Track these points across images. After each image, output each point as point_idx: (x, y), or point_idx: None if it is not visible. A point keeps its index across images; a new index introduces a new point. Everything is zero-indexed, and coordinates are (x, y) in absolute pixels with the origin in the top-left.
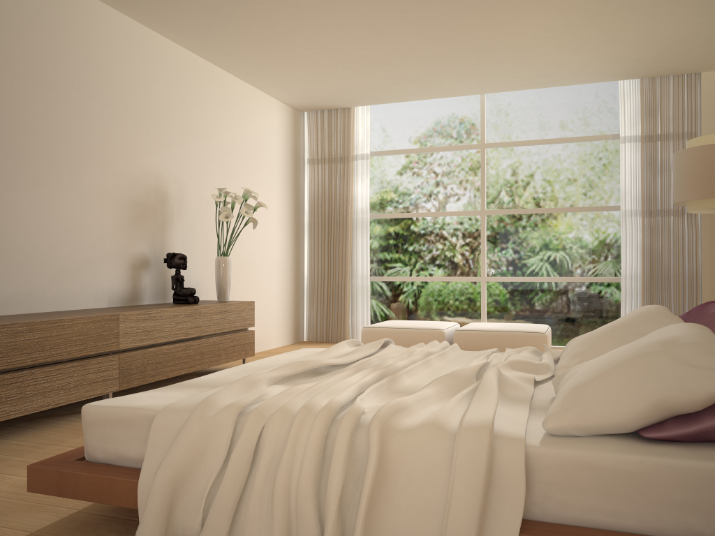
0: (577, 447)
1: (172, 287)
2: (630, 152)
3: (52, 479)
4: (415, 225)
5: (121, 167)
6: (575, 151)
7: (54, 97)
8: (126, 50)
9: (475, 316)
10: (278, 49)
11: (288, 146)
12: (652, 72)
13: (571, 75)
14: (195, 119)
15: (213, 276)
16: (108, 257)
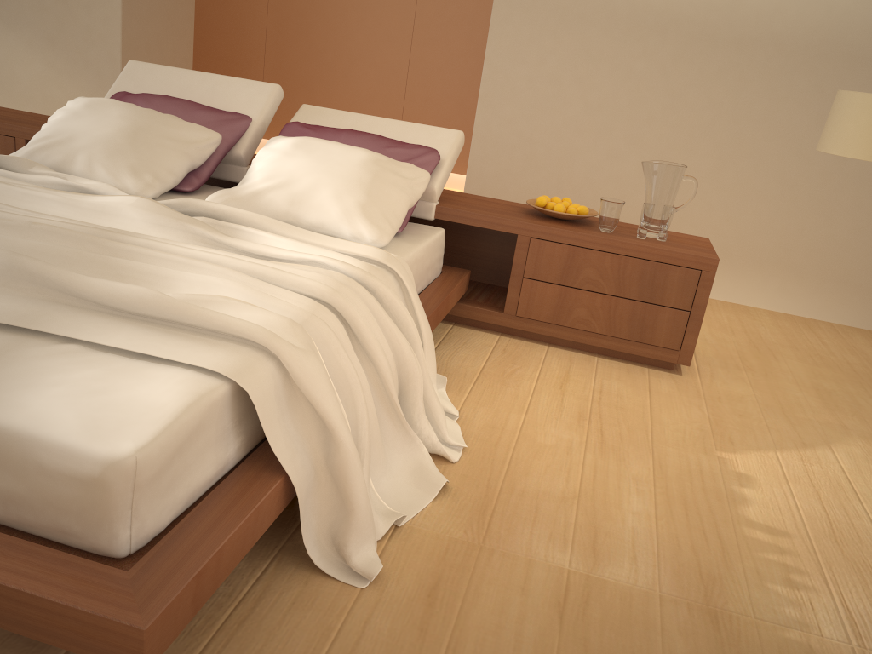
0: (405, 250)
1: None
2: None
3: (187, 601)
4: None
5: None
6: None
7: None
8: None
9: None
10: None
11: None
12: None
13: None
14: None
15: None
16: None
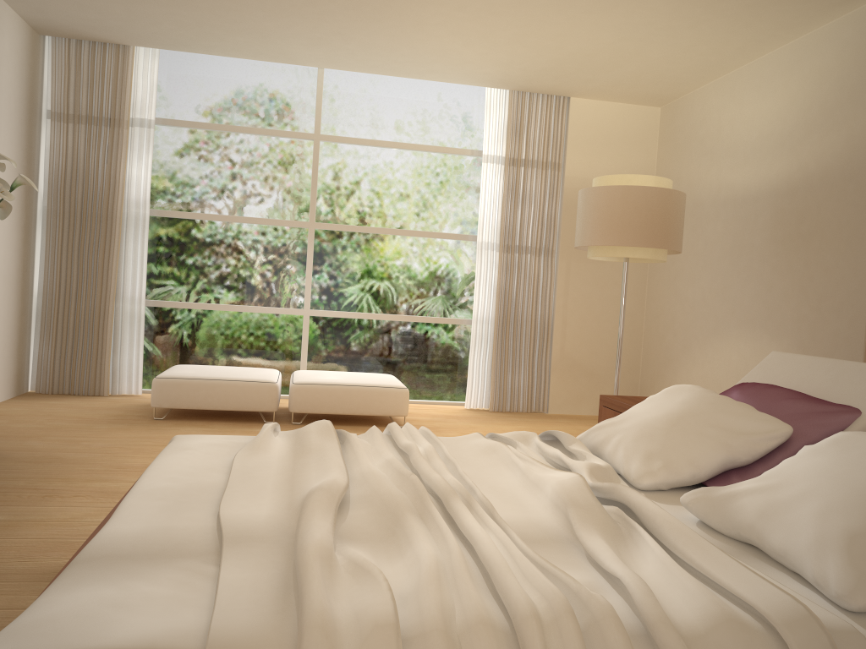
0: None
1: None
2: (492, 174)
3: None
4: (215, 231)
5: None
6: (428, 162)
7: None
8: None
9: (293, 360)
10: None
11: (22, 86)
12: (527, 86)
13: (445, 69)
14: None
15: None
16: None
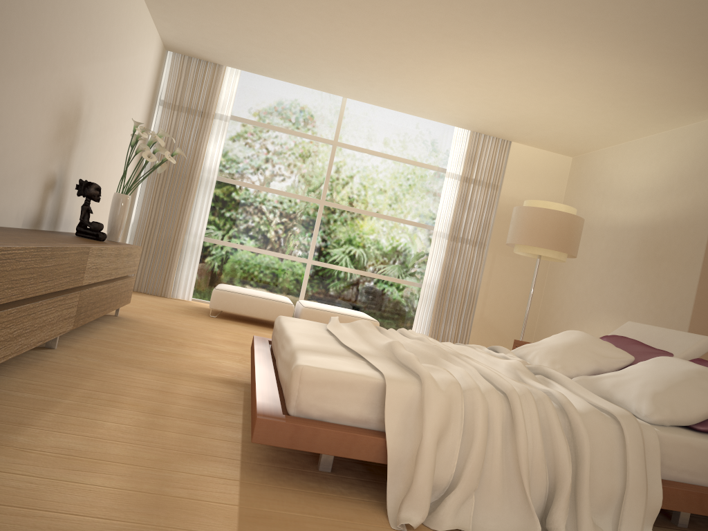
0: (677, 433)
1: (81, 218)
2: (450, 186)
3: (285, 432)
4: (257, 197)
5: (63, 73)
6: (407, 171)
7: None
8: None
9: (295, 293)
10: None
11: (153, 83)
12: (484, 130)
13: (432, 111)
14: (113, 36)
15: None
16: (34, 172)
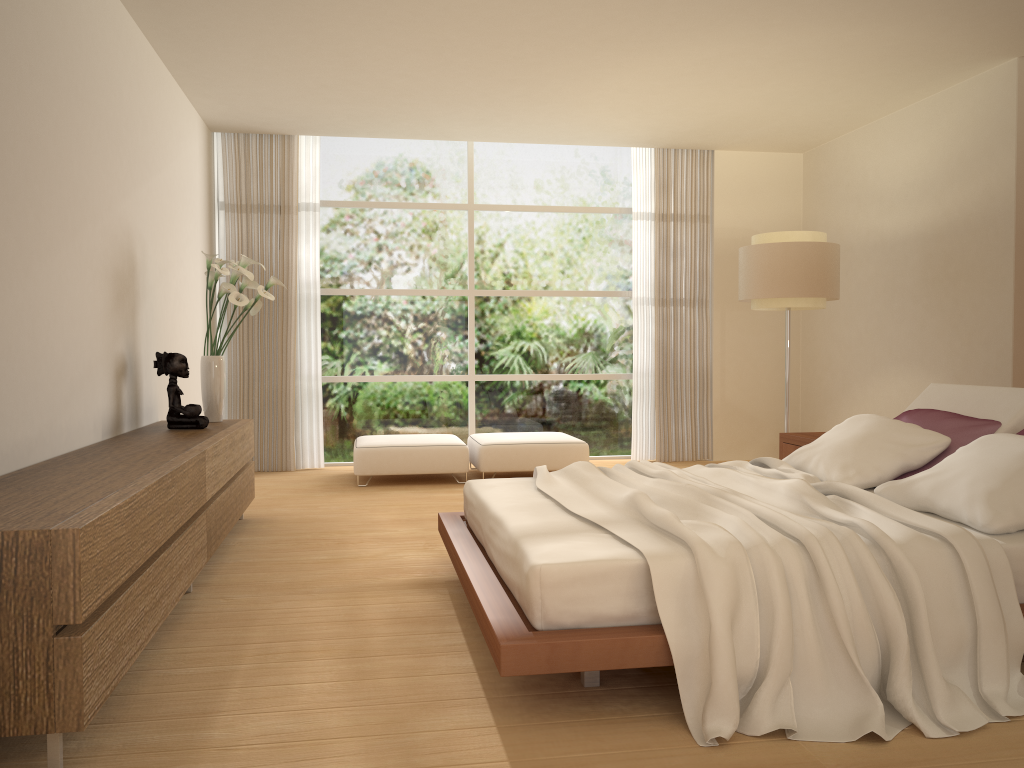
0: None
1: (170, 405)
2: (642, 231)
3: (540, 655)
4: (380, 305)
5: (105, 220)
6: (578, 223)
7: (60, 107)
8: (105, 33)
9: (461, 425)
10: (284, 56)
11: (205, 184)
12: (673, 144)
13: (596, 135)
14: (150, 143)
15: (165, 383)
16: (100, 362)
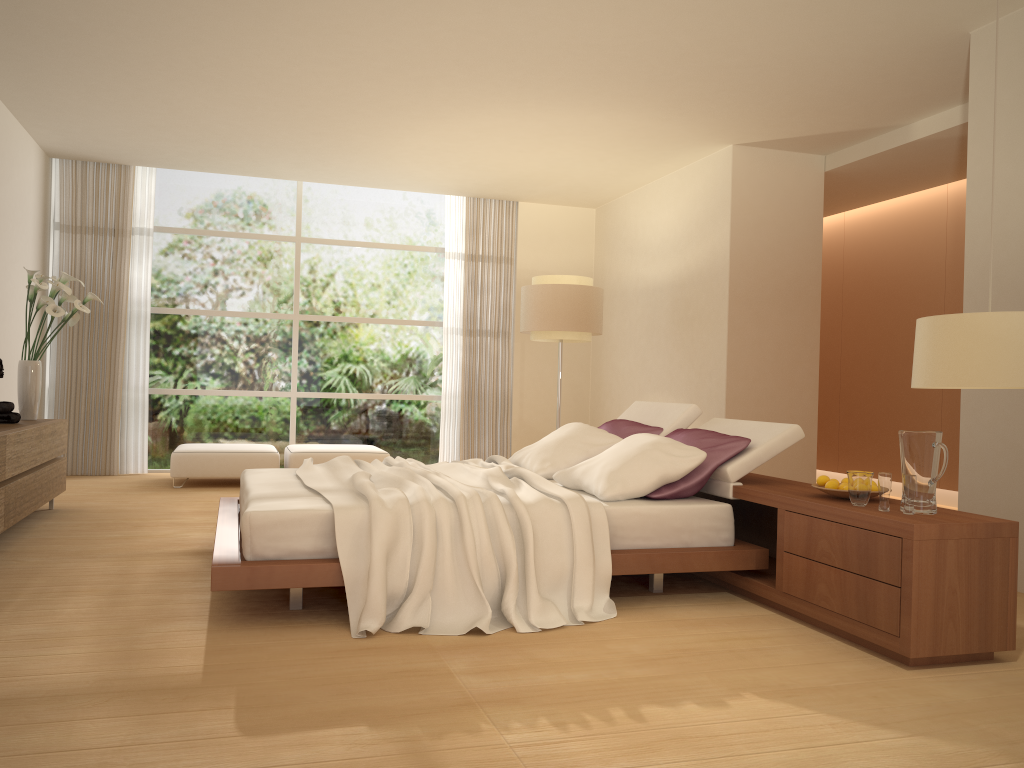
0: (627, 504)
1: None
2: (454, 269)
3: (242, 575)
4: (209, 325)
5: None
6: (397, 259)
7: None
8: None
9: (283, 437)
10: (112, 99)
11: (40, 205)
12: (481, 194)
13: (410, 183)
14: None
15: None
16: None
